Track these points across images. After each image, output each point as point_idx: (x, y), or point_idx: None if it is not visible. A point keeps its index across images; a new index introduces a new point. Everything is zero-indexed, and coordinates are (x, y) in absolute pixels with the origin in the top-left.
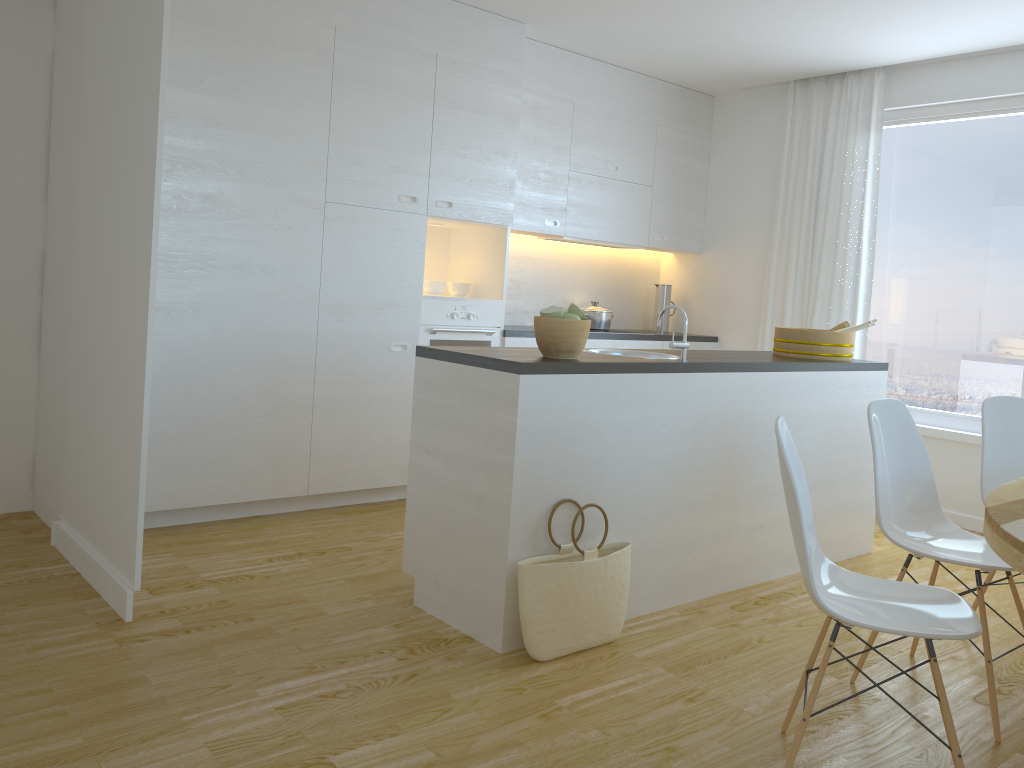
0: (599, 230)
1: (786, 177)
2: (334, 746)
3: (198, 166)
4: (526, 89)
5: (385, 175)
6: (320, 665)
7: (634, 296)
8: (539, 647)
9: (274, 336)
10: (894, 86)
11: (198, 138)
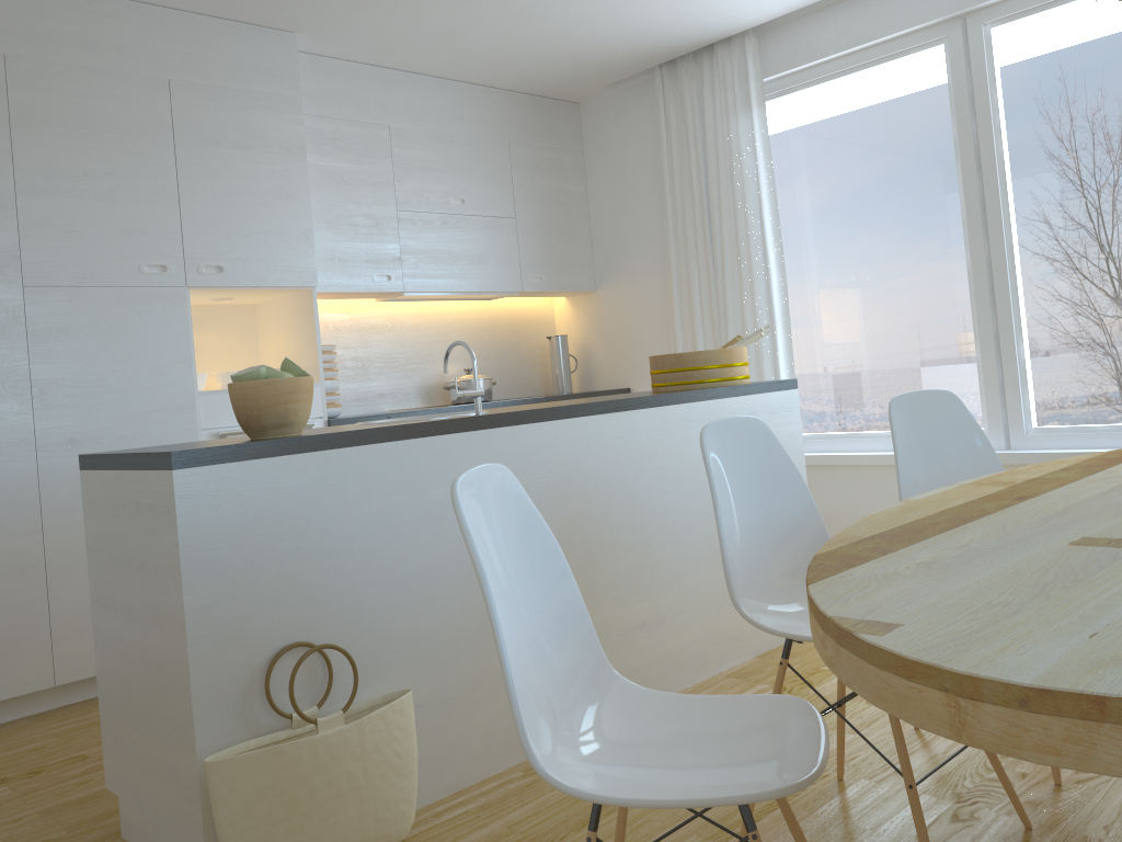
0: (452, 279)
1: (671, 181)
2: None
3: None
4: (319, 116)
5: (114, 241)
6: None
7: (526, 356)
8: None
9: None
10: (770, 50)
11: None
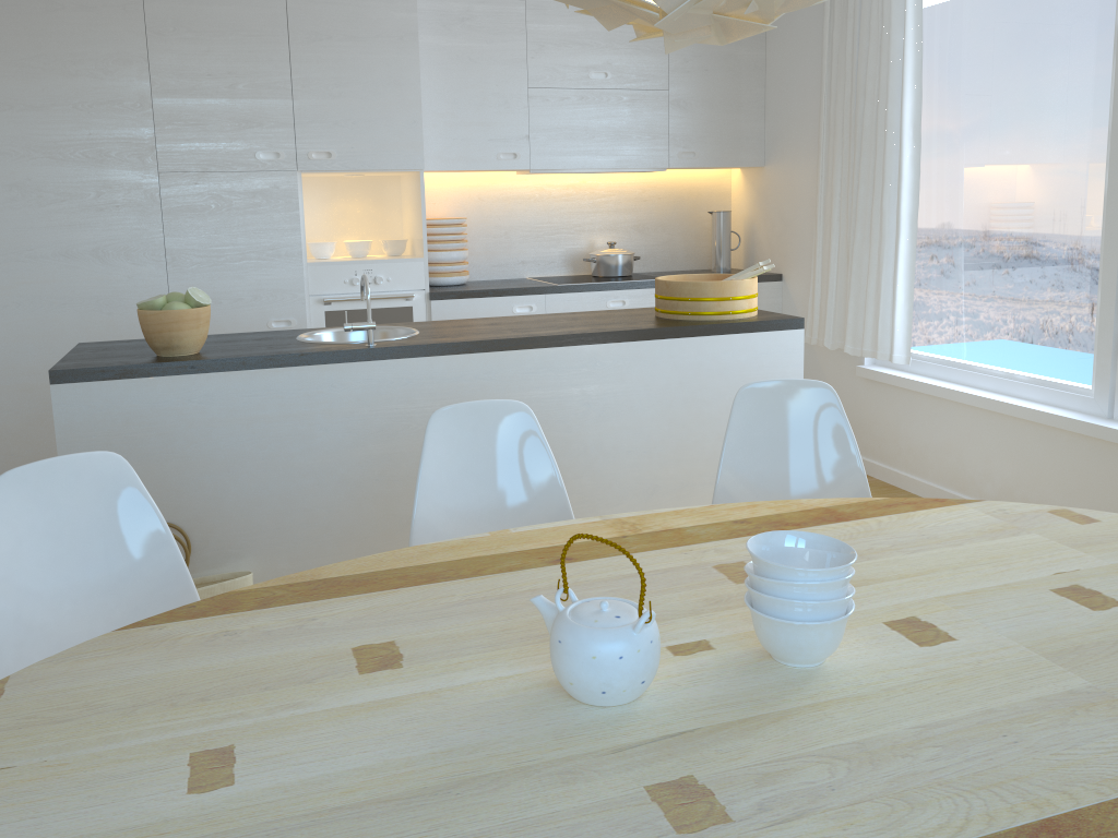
0: (585, 156)
1: (830, 54)
2: None
3: None
4: None
5: (233, 132)
6: None
7: (691, 228)
8: None
9: (118, 323)
10: None
11: None
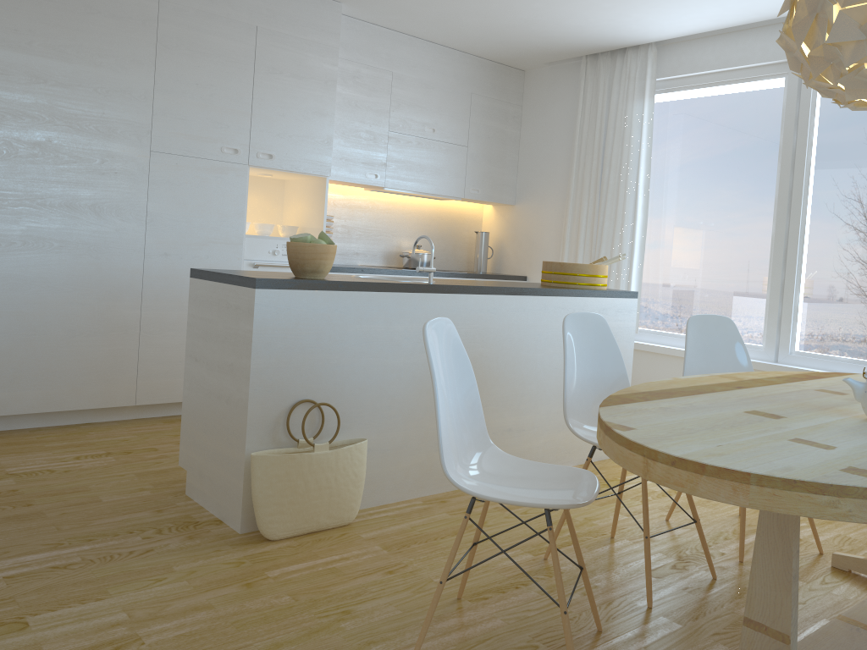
0: (417, 183)
1: (580, 138)
2: (38, 608)
3: (27, 117)
4: (347, 60)
5: (208, 129)
6: (68, 542)
7: (458, 242)
8: (269, 527)
9: (102, 266)
10: (664, 59)
11: (27, 93)
